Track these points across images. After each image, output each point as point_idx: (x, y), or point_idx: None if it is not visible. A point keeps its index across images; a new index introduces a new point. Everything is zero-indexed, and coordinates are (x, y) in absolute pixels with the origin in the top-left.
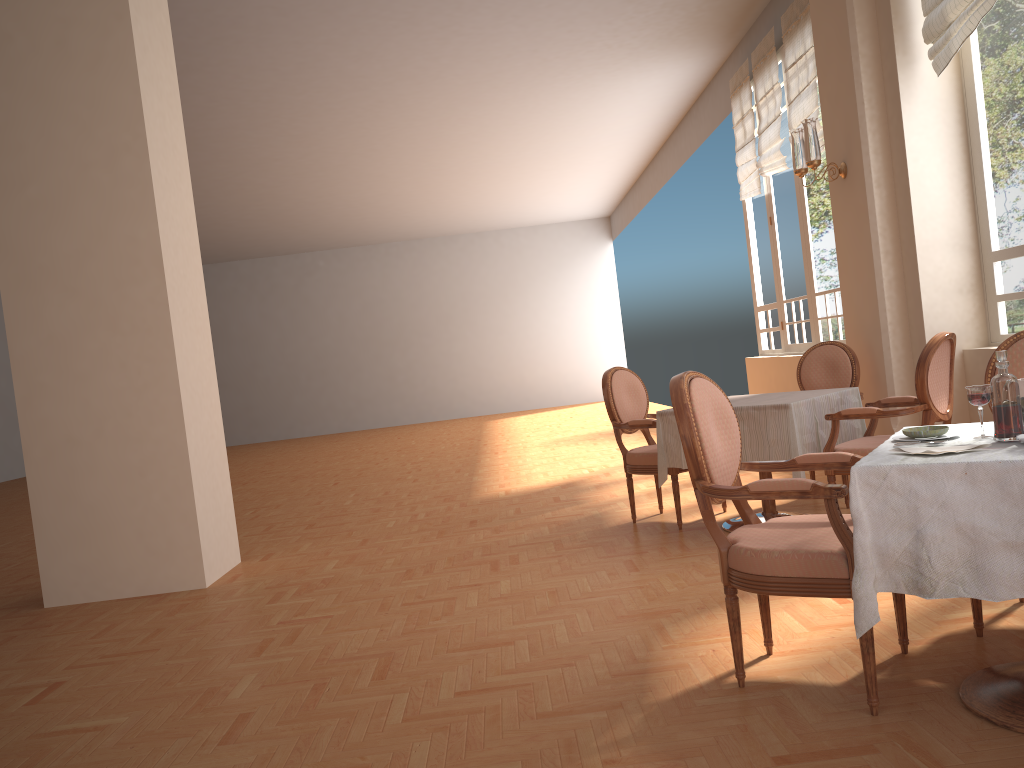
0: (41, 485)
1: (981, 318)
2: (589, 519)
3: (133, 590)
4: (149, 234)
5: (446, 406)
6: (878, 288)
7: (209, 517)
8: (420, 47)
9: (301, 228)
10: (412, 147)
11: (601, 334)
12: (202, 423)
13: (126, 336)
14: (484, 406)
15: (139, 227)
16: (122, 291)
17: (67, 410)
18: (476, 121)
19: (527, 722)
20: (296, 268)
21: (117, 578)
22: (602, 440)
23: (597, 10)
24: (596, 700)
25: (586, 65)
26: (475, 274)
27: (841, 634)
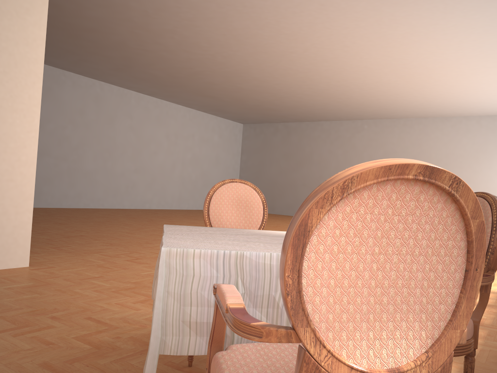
0: None
1: None
2: None
3: None
4: None
5: None
6: None
7: None
8: None
9: (343, 103)
10: (371, 44)
11: None
12: None
13: None
14: None
15: None
16: None
17: None
18: (404, 21)
19: None
20: (351, 128)
21: None
22: None
23: None
24: None
25: None
26: (458, 142)
27: None
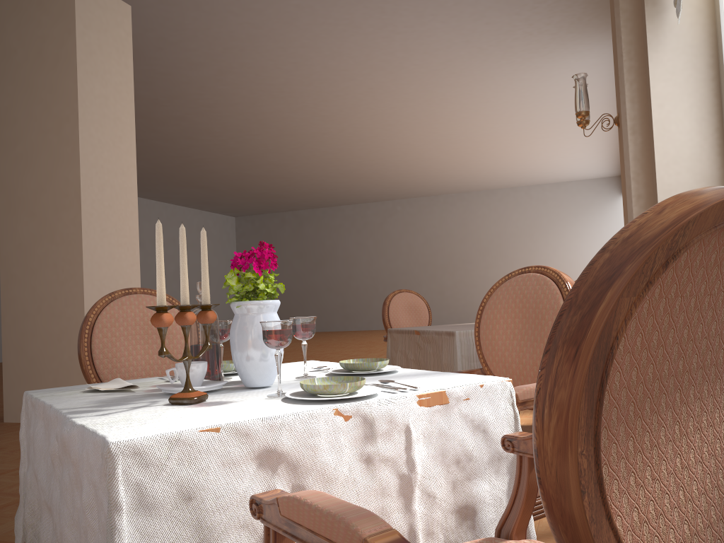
0: (8, 341)
1: None
2: None
3: None
4: (75, 177)
5: None
6: None
7: None
8: (373, 45)
9: (374, 183)
10: (417, 122)
11: None
12: None
13: (58, 245)
14: None
15: (70, 172)
16: (58, 215)
17: (24, 293)
18: (455, 100)
19: None
20: (381, 211)
21: None
22: None
23: (500, 4)
24: None
25: (519, 50)
26: (508, 218)
27: None
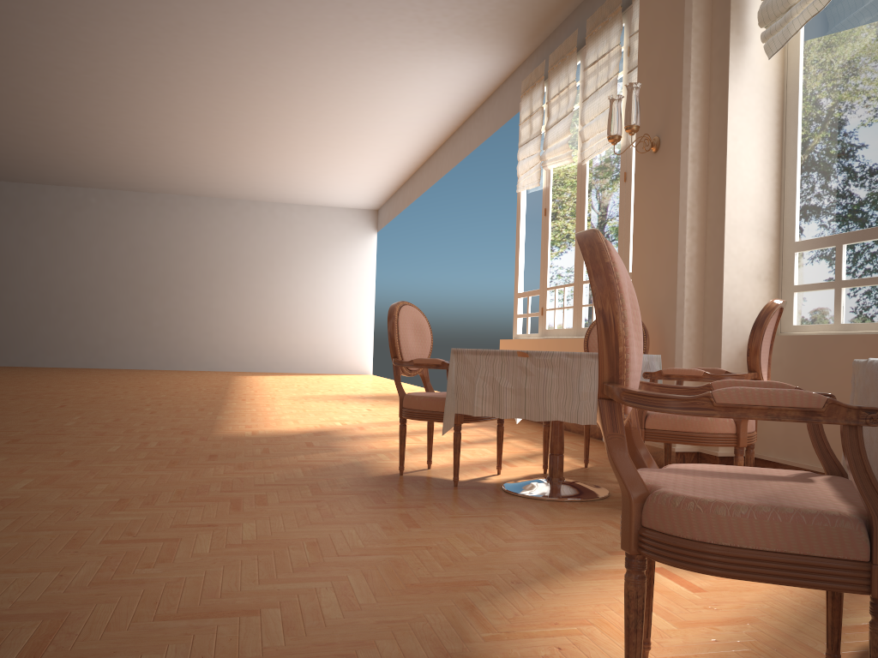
0: None
1: None
2: (349, 466)
3: None
4: None
5: (197, 357)
6: (679, 263)
7: None
8: None
9: (77, 158)
10: (206, 88)
11: (354, 313)
12: None
13: None
14: (234, 363)
15: None
16: None
17: None
18: (275, 74)
19: None
20: (66, 200)
21: None
22: (351, 401)
23: None
24: None
25: (394, 36)
26: (246, 239)
27: (724, 637)
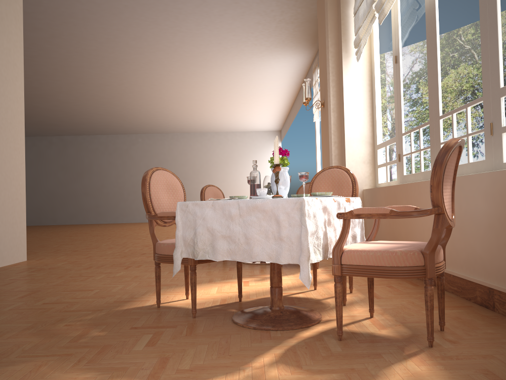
0: None
1: (373, 175)
2: None
3: None
4: None
5: None
6: (330, 158)
7: (7, 235)
8: (163, 36)
9: (128, 121)
10: (172, 85)
11: None
12: (10, 191)
13: None
14: None
15: None
16: None
17: None
18: (200, 75)
19: (56, 312)
20: (128, 141)
21: None
22: None
23: (244, 26)
24: (94, 308)
25: (247, 52)
26: (213, 152)
27: (226, 295)
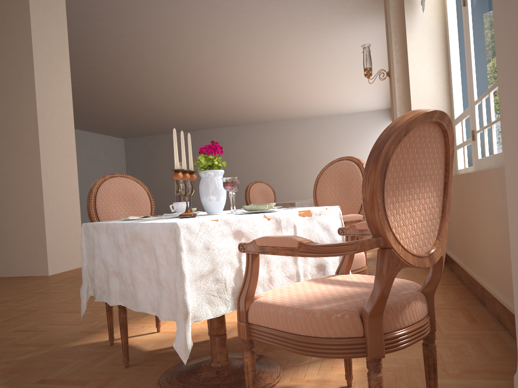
0: None
1: None
2: None
3: (20, 273)
4: (33, 109)
5: None
6: None
7: (58, 243)
8: (228, 19)
9: (225, 113)
10: (256, 71)
11: None
12: (60, 198)
13: (22, 156)
14: None
15: (29, 106)
16: (21, 135)
17: None
18: (282, 57)
19: (5, 347)
20: (230, 134)
21: (14, 267)
22: None
23: None
24: (49, 342)
25: (325, 24)
26: (317, 138)
27: None
